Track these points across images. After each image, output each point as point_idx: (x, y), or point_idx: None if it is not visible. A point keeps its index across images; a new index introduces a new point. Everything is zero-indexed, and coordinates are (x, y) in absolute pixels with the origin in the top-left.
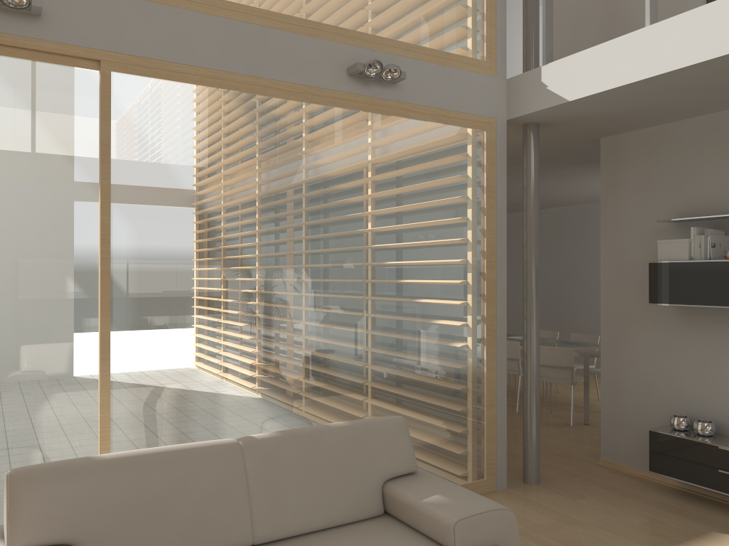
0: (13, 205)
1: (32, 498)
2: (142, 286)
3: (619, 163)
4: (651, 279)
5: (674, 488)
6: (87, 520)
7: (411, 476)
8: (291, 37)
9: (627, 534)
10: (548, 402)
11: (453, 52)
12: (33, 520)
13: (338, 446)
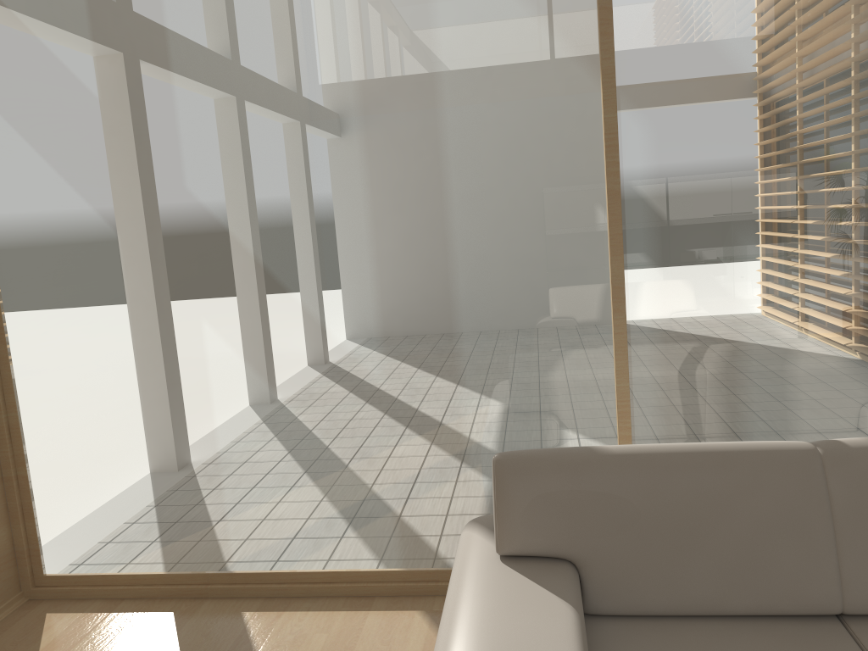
0: (496, 115)
1: (521, 493)
2: (664, 208)
3: None
4: None
5: None
6: (589, 533)
7: None
8: None
9: None
10: None
11: None
12: (523, 521)
13: None
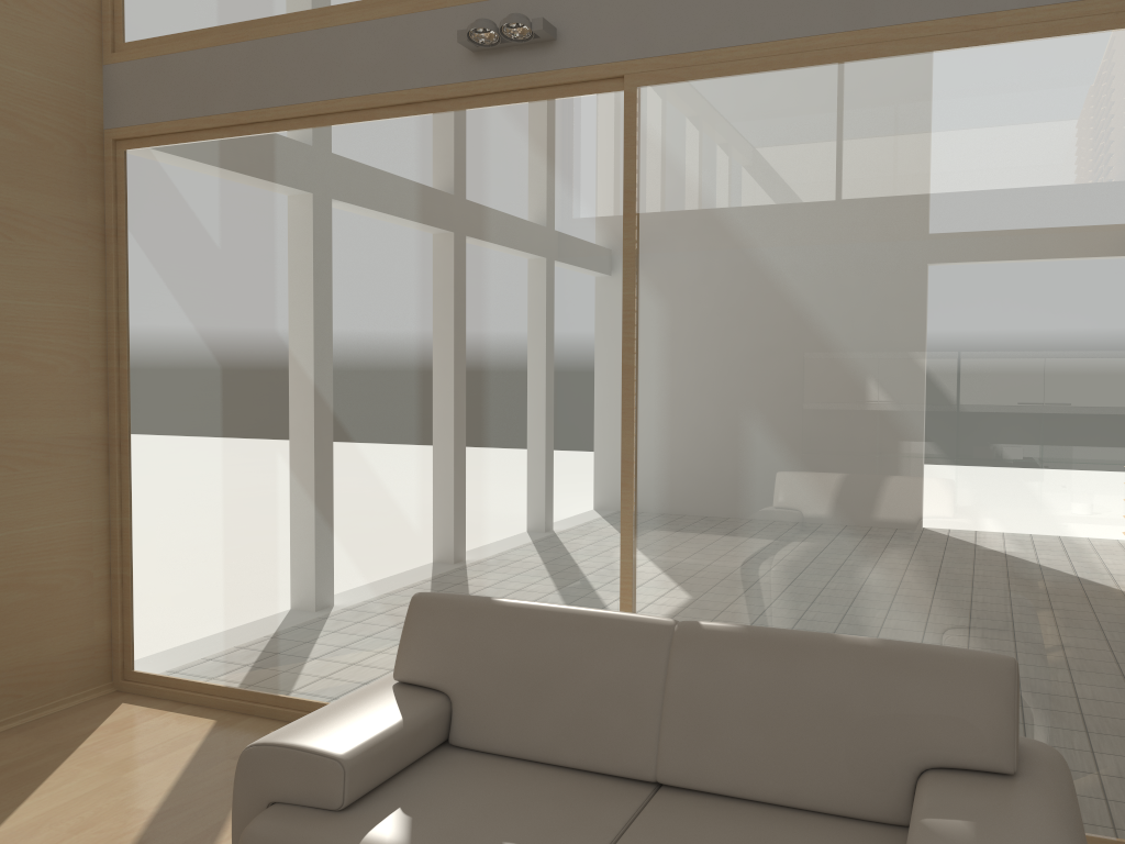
0: (531, 285)
1: (420, 628)
2: (673, 387)
3: None
4: None
5: None
6: (463, 671)
7: (989, 778)
8: None
9: None
10: None
11: None
12: (415, 653)
13: (836, 675)
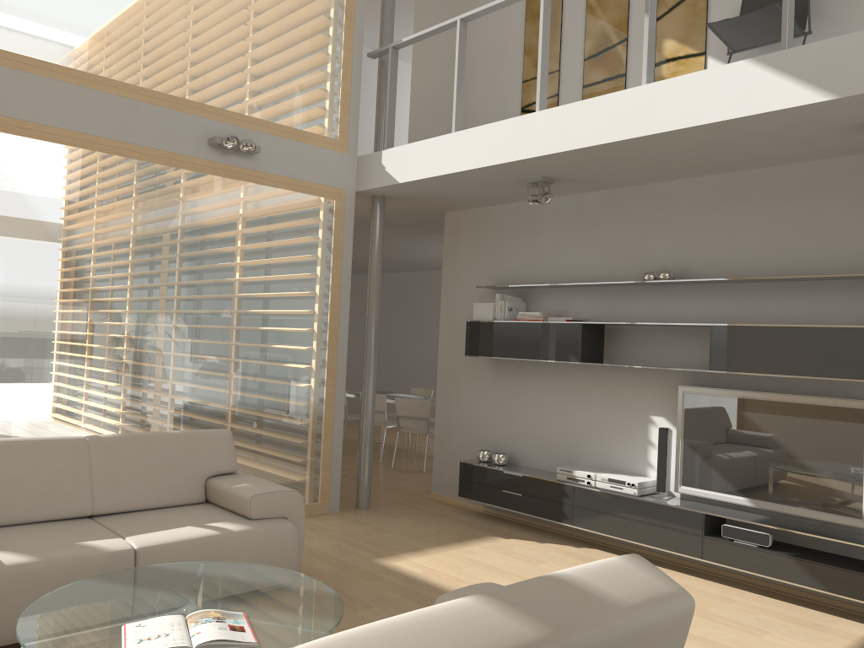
0: None
1: None
2: (7, 314)
3: (457, 235)
4: (467, 335)
5: (480, 512)
6: None
7: (231, 475)
8: (157, 109)
9: (420, 537)
10: (415, 455)
11: (308, 131)
12: None
13: (170, 447)
